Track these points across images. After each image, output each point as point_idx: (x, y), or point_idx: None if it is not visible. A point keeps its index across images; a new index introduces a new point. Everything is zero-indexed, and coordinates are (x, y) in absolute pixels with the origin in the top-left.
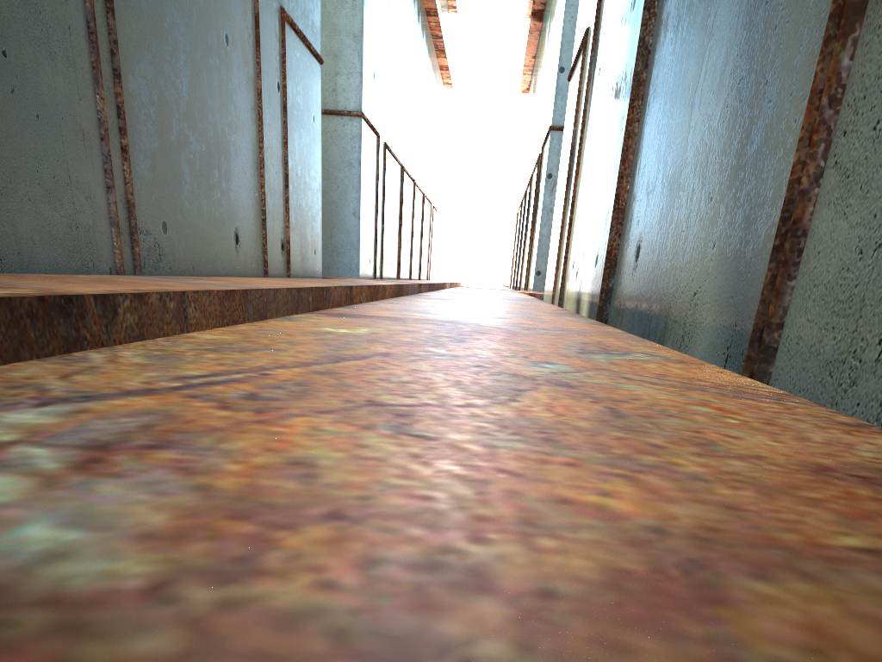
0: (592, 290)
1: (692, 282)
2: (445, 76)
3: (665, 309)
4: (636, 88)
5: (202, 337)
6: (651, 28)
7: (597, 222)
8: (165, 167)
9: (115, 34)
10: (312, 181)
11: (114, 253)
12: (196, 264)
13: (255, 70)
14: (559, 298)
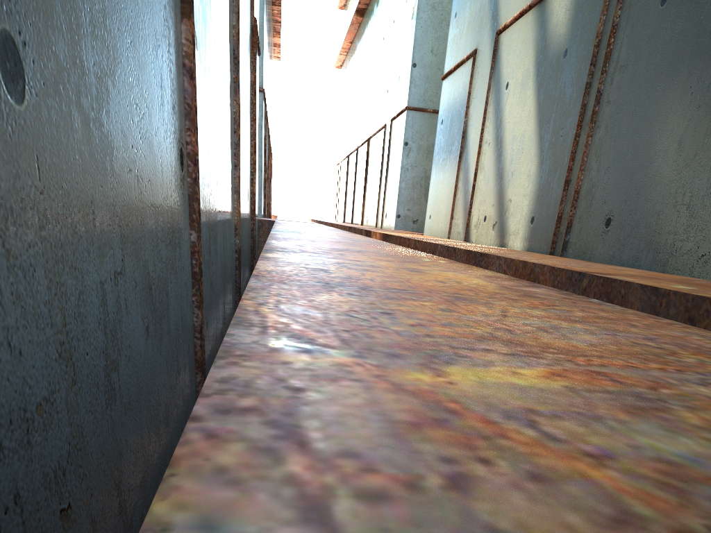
0: (528, 240)
1: (697, 248)
2: (277, 51)
3: (660, 261)
4: (583, 114)
5: (708, 295)
6: (603, 79)
7: (527, 193)
8: (240, 147)
9: (239, 56)
10: (257, 146)
11: (235, 212)
12: (243, 216)
13: (251, 67)
14: (464, 240)
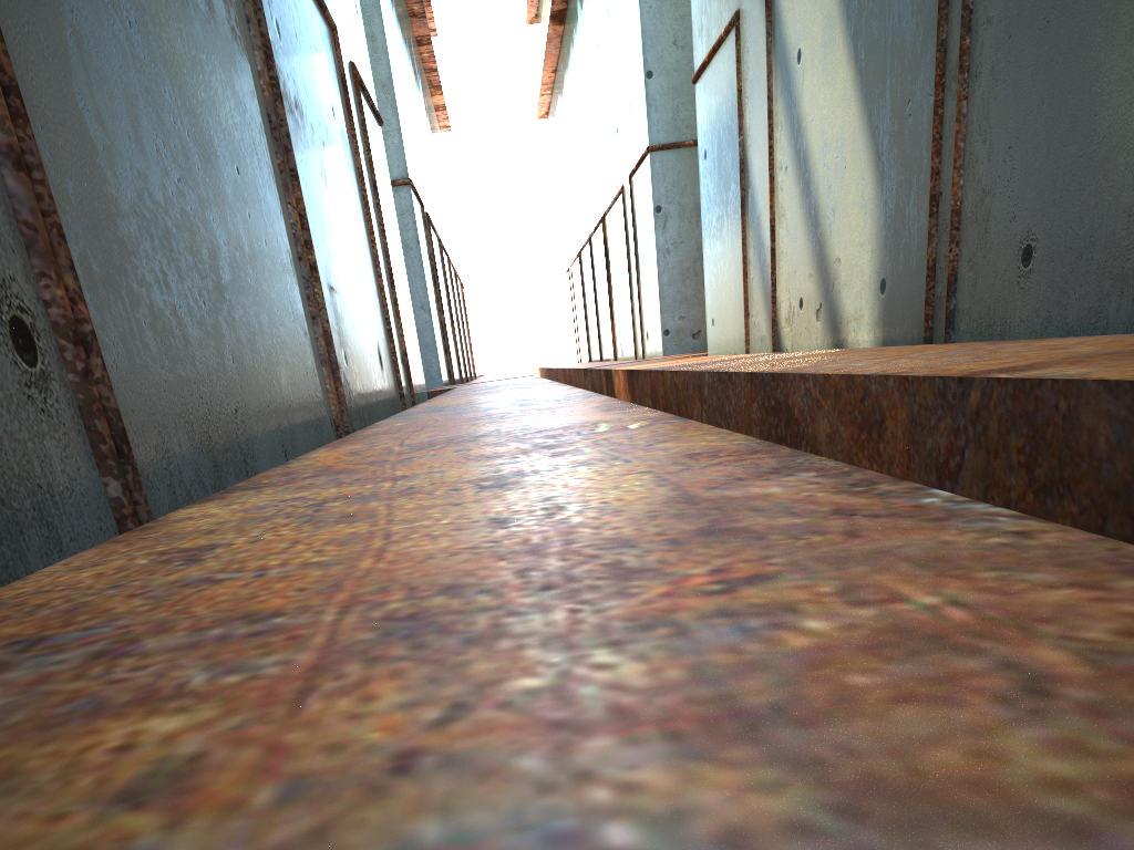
0: (881, 324)
1: None
2: (442, 117)
3: None
4: (944, 60)
5: None
6: None
7: (866, 240)
8: (333, 282)
9: (287, 125)
10: (401, 273)
11: (329, 399)
12: (367, 397)
13: (352, 145)
14: (773, 350)
